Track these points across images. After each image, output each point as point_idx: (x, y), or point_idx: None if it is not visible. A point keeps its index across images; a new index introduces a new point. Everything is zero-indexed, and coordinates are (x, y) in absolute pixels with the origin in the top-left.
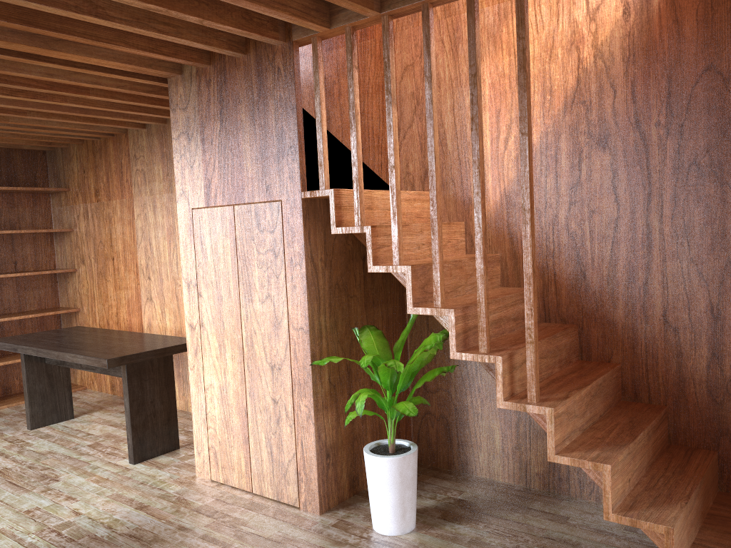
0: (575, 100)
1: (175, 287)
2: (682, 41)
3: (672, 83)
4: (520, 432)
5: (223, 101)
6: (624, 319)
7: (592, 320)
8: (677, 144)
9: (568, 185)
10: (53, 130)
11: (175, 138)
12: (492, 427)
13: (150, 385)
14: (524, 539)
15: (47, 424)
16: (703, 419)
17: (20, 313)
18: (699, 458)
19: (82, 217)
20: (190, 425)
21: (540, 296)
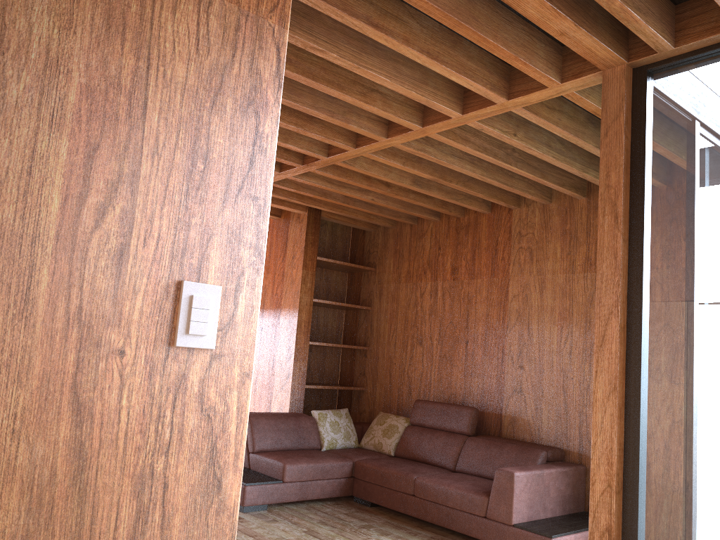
0: None
1: None
2: None
3: None
4: None
5: None
6: None
7: None
8: None
9: None
10: None
11: None
12: None
13: None
14: None
15: None
16: None
17: None
18: None
19: None
20: None
21: None
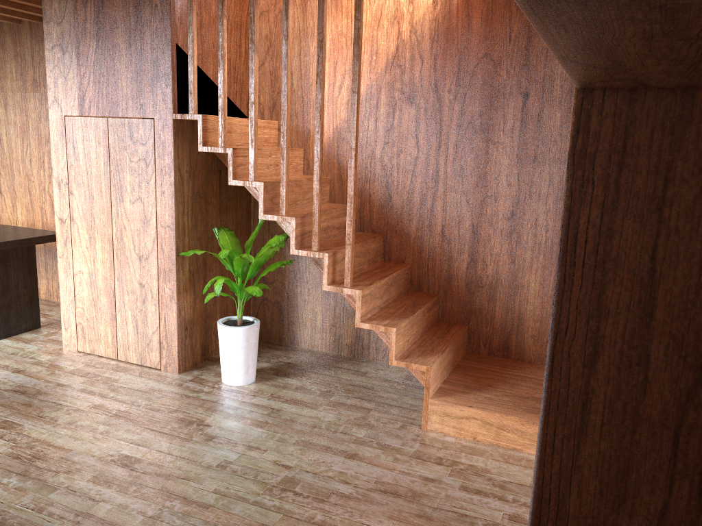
0: (393, 63)
1: (29, 183)
2: (470, 32)
3: (461, 61)
4: (336, 314)
5: (99, 23)
6: (415, 232)
7: (393, 232)
8: (461, 107)
9: (384, 129)
10: None
11: (49, 49)
12: (315, 310)
13: (15, 271)
14: (335, 386)
15: None
16: (461, 303)
17: None
18: (455, 329)
19: None
20: (46, 309)
21: (358, 212)
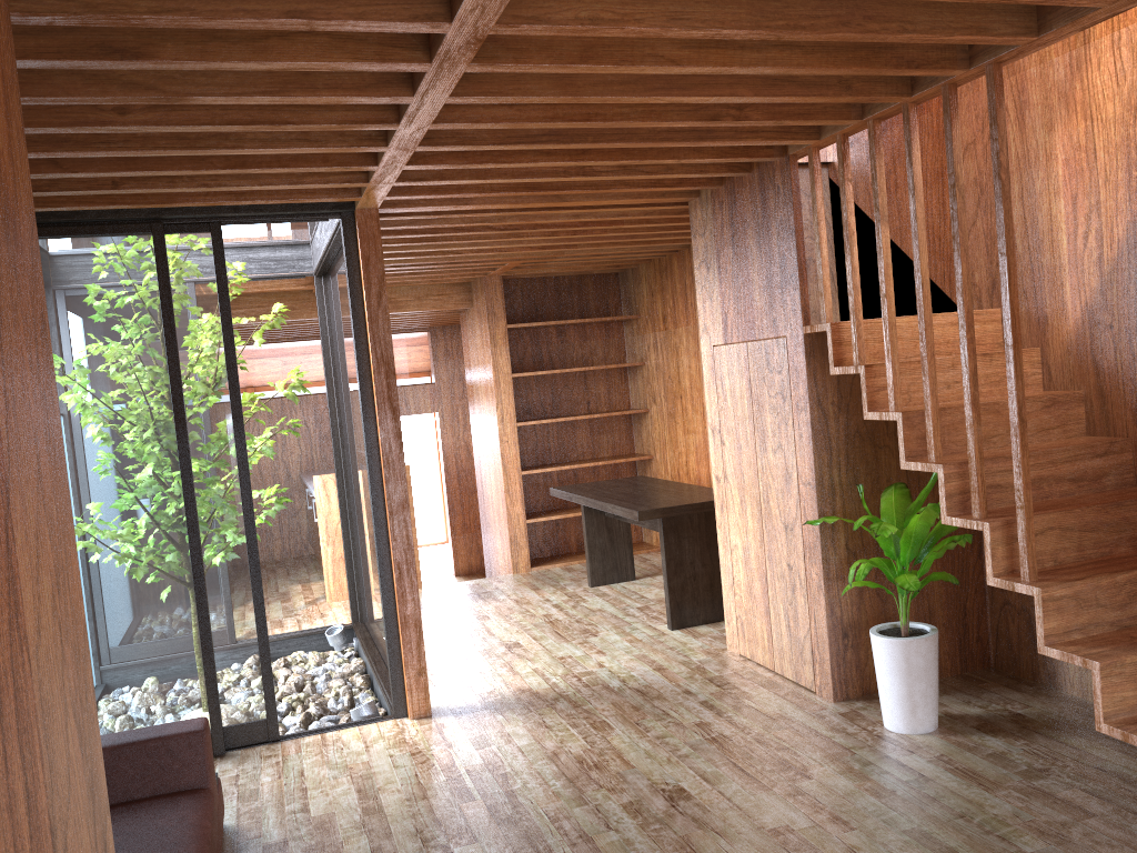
0: None
1: None
2: None
3: None
4: None
5: (733, 225)
6: None
7: None
8: None
9: None
10: (611, 255)
11: (696, 267)
12: None
13: (689, 544)
14: (1063, 764)
15: (607, 583)
16: None
17: (592, 460)
18: None
19: (652, 348)
20: None
21: (1135, 449)
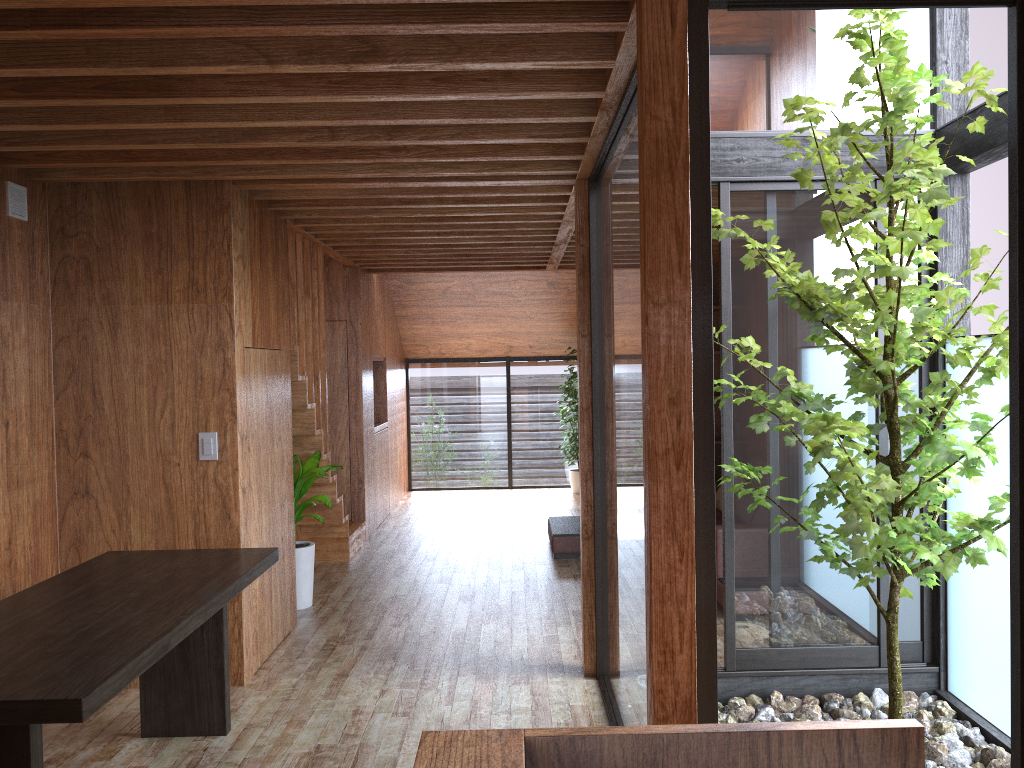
0: None
1: None
2: None
3: None
4: None
5: (261, 242)
6: None
7: None
8: None
9: None
10: None
11: (236, 258)
12: None
13: None
14: None
15: None
16: None
17: None
18: None
19: None
20: None
21: None
